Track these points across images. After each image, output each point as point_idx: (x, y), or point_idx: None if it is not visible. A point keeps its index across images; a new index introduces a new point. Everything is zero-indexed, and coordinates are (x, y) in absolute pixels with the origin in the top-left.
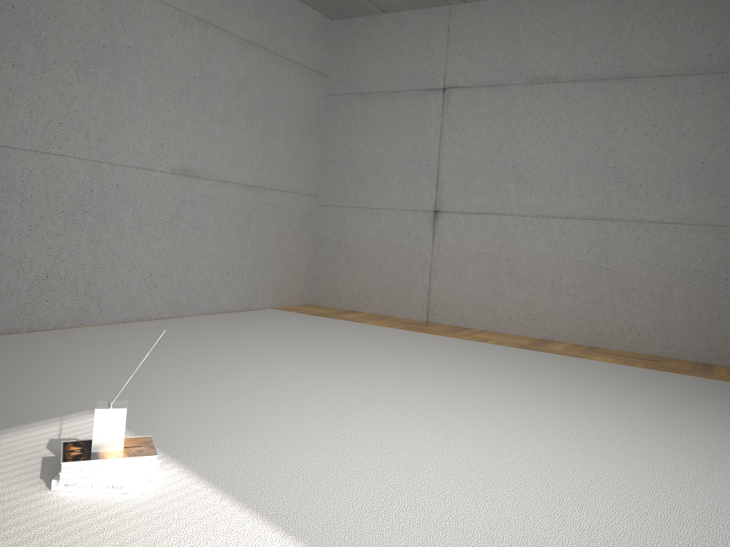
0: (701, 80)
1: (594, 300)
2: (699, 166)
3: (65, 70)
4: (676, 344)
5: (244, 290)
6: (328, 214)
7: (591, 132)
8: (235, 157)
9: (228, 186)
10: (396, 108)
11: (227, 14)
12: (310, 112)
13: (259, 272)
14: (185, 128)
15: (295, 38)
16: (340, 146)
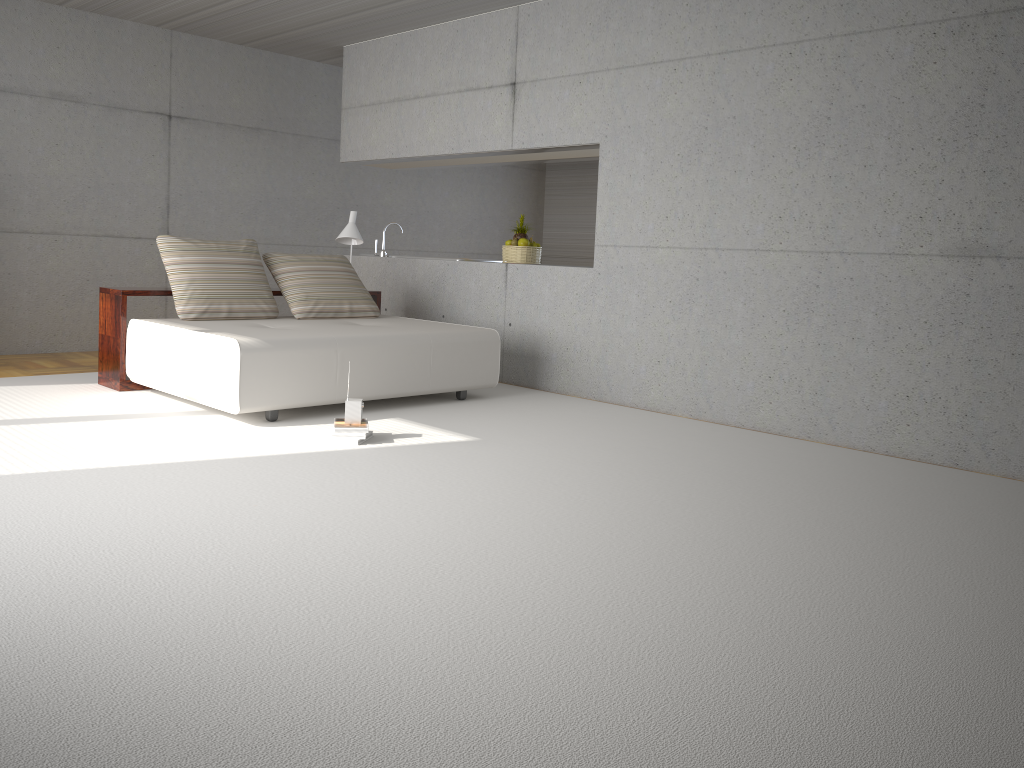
0: None
1: None
2: None
3: (784, 160)
4: None
5: None
6: None
7: None
8: None
9: None
10: None
11: None
12: None
13: None
14: (966, 186)
15: None
16: None
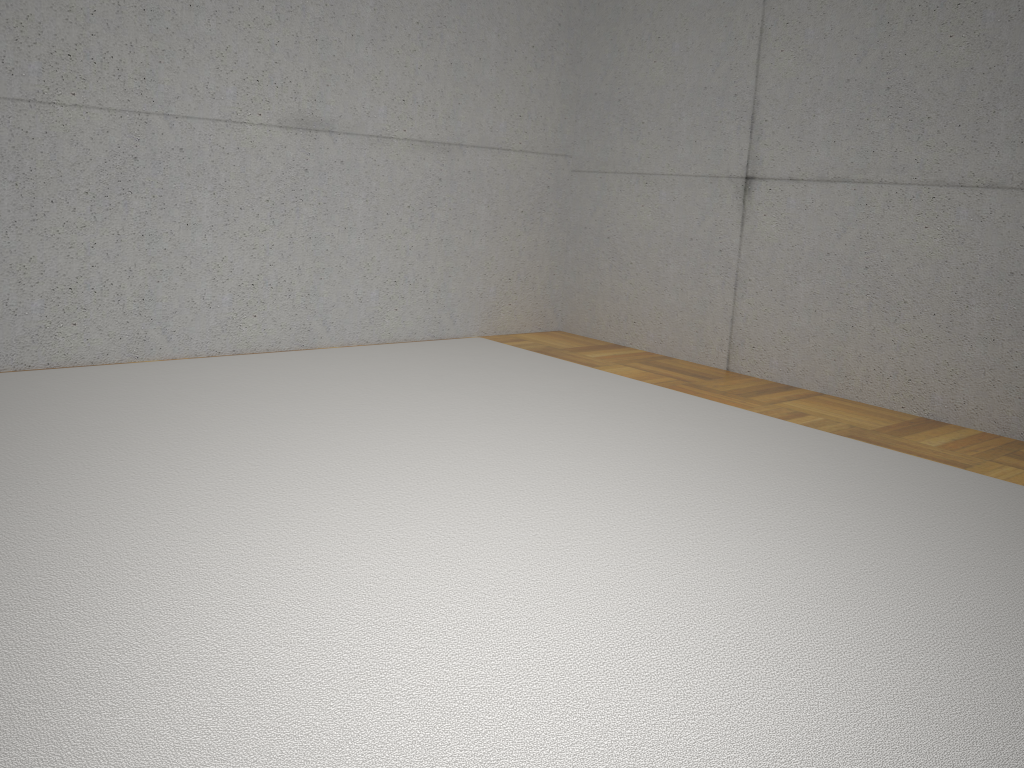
0: None
1: None
2: None
3: None
4: None
5: (428, 308)
6: (585, 186)
7: None
8: (401, 97)
9: (389, 144)
10: None
11: None
12: (550, 14)
13: (457, 280)
14: (301, 53)
15: None
16: (603, 69)
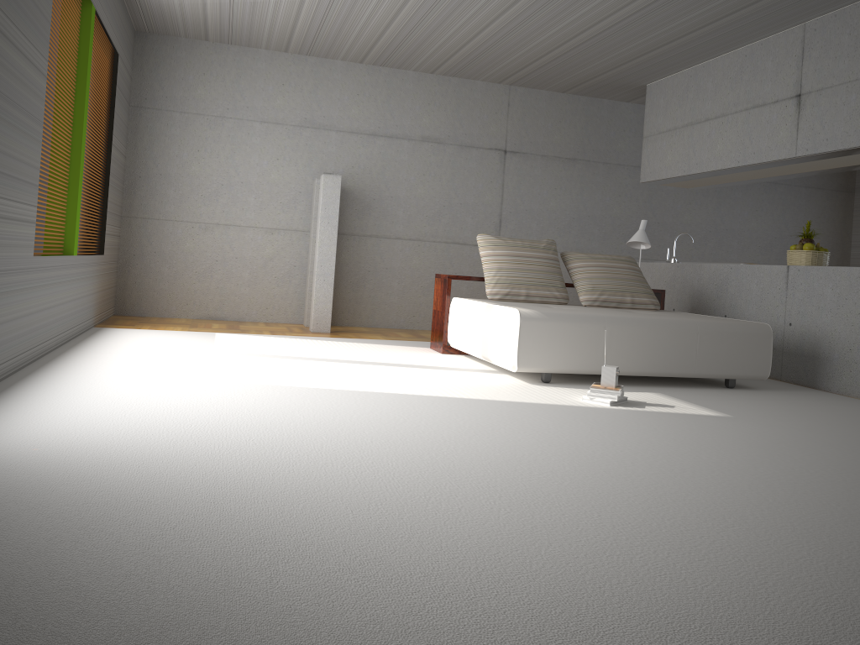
0: None
1: None
2: None
3: None
4: None
5: None
6: None
7: None
8: None
9: None
10: None
11: None
12: None
13: None
14: None
15: None
16: None
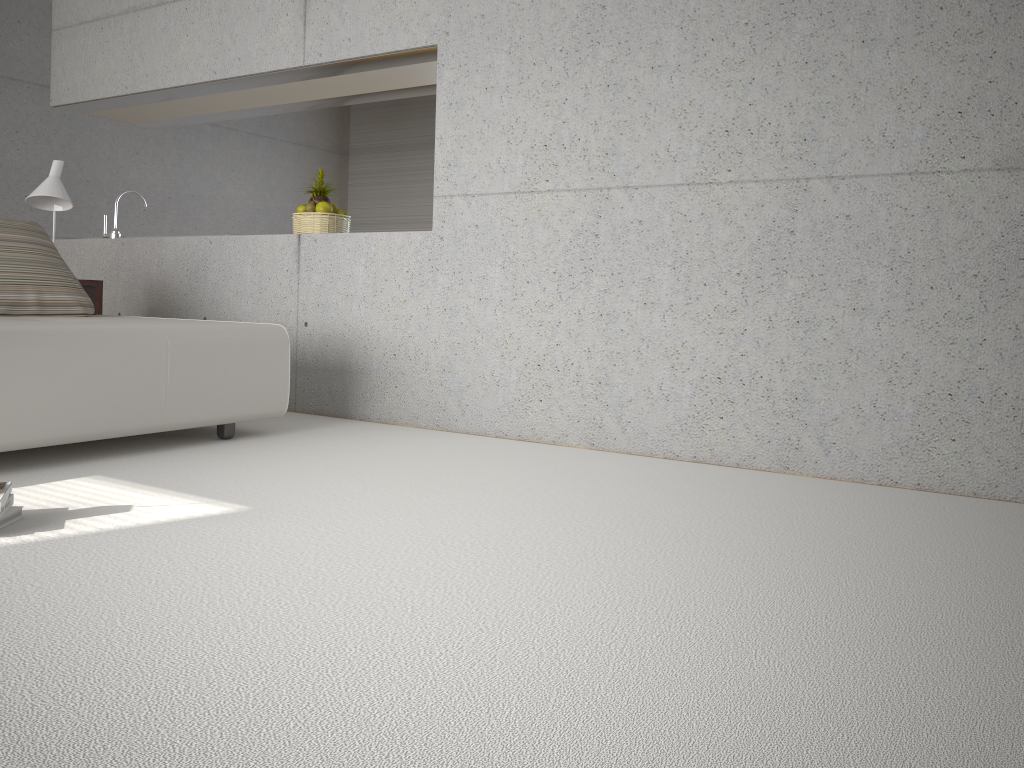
0: None
1: None
2: None
3: (731, 45)
4: None
5: None
6: None
7: None
8: None
9: None
10: None
11: None
12: None
13: None
14: None
15: None
16: None
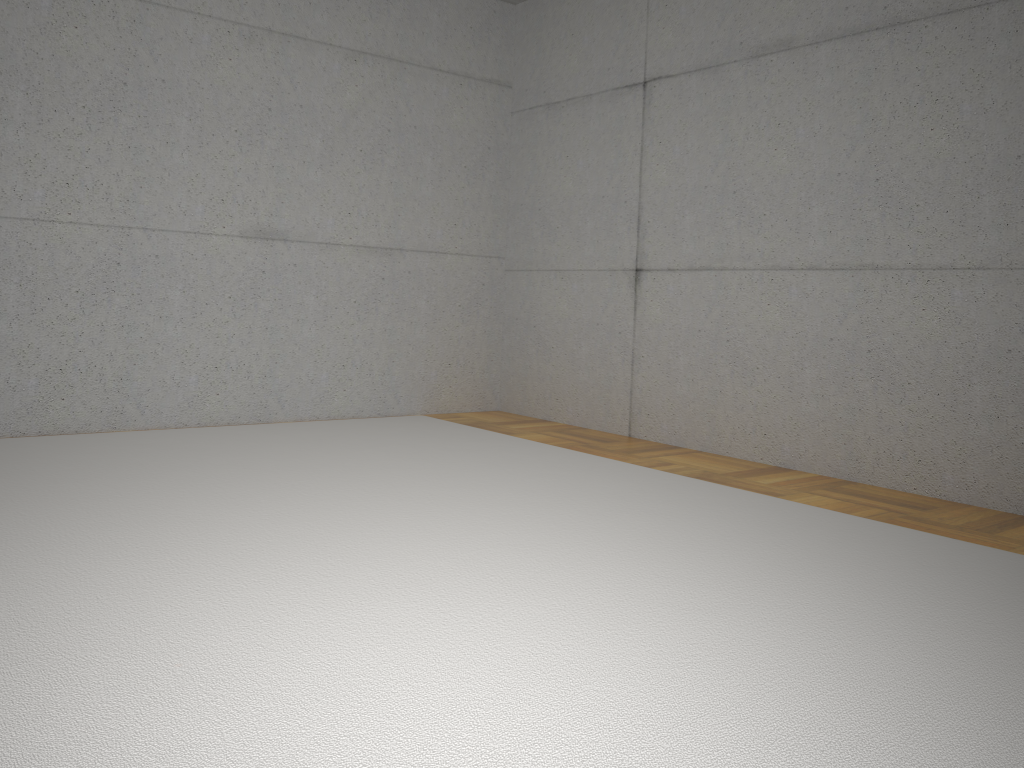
0: (1013, 9)
1: (851, 403)
2: (1013, 163)
3: (71, 119)
4: (978, 481)
5: (374, 389)
6: (516, 282)
7: (842, 123)
8: (347, 210)
9: (337, 249)
10: (588, 120)
11: (320, 20)
12: (480, 140)
13: (400, 365)
14: (260, 177)
15: (445, 38)
16: (526, 184)
